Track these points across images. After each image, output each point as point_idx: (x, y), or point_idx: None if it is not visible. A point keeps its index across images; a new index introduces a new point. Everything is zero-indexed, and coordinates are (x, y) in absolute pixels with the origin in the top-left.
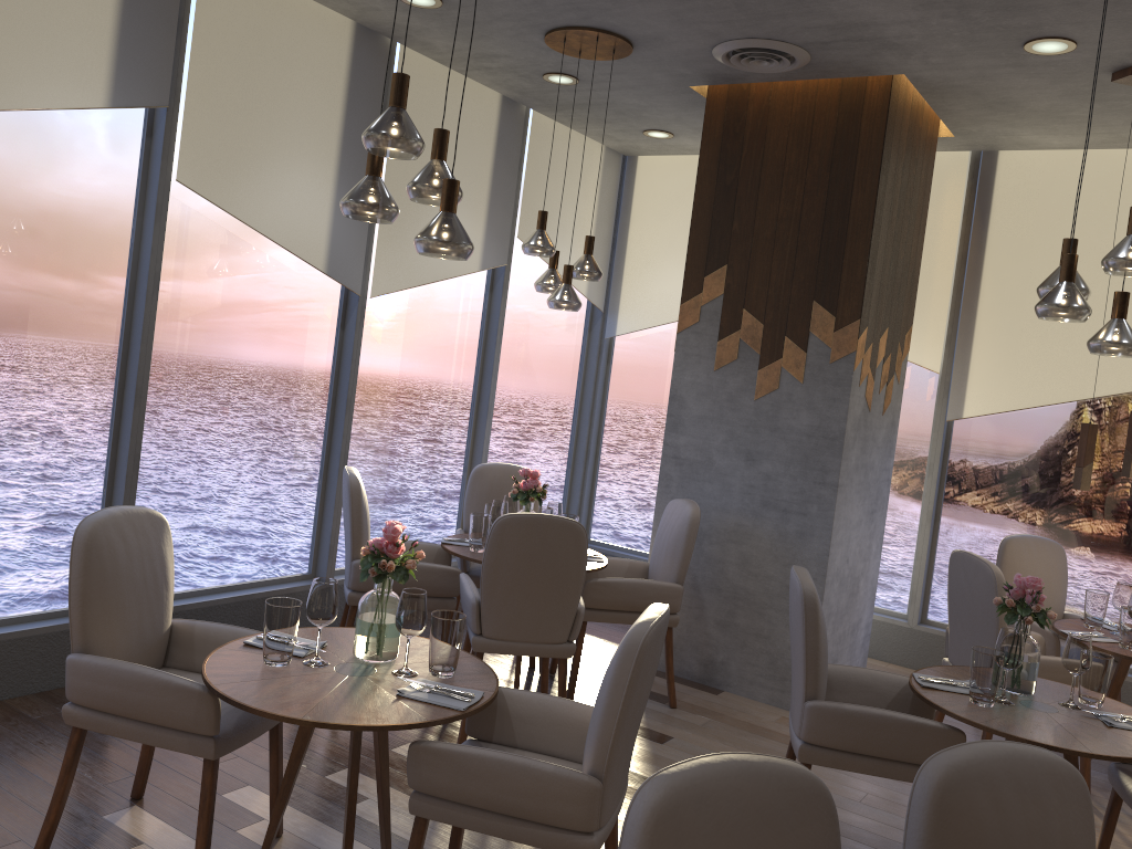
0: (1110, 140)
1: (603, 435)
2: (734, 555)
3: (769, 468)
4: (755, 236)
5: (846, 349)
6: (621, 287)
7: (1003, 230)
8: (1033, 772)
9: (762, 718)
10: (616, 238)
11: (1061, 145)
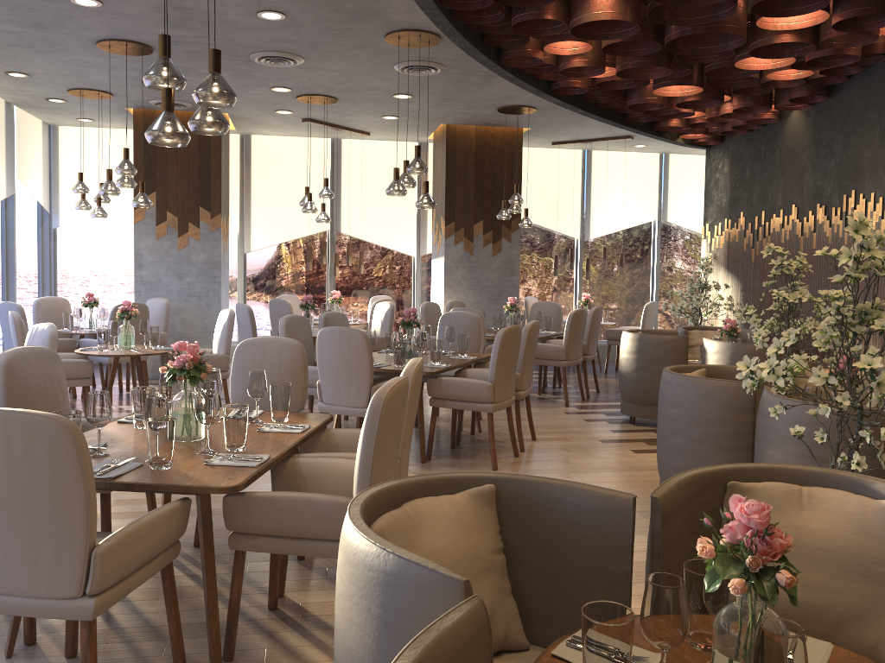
0: (296, 134)
1: (57, 282)
2: (178, 319)
3: (189, 279)
4: (168, 178)
5: (217, 226)
6: (59, 199)
7: (257, 169)
8: (338, 315)
9: None
10: (51, 172)
11: (277, 134)
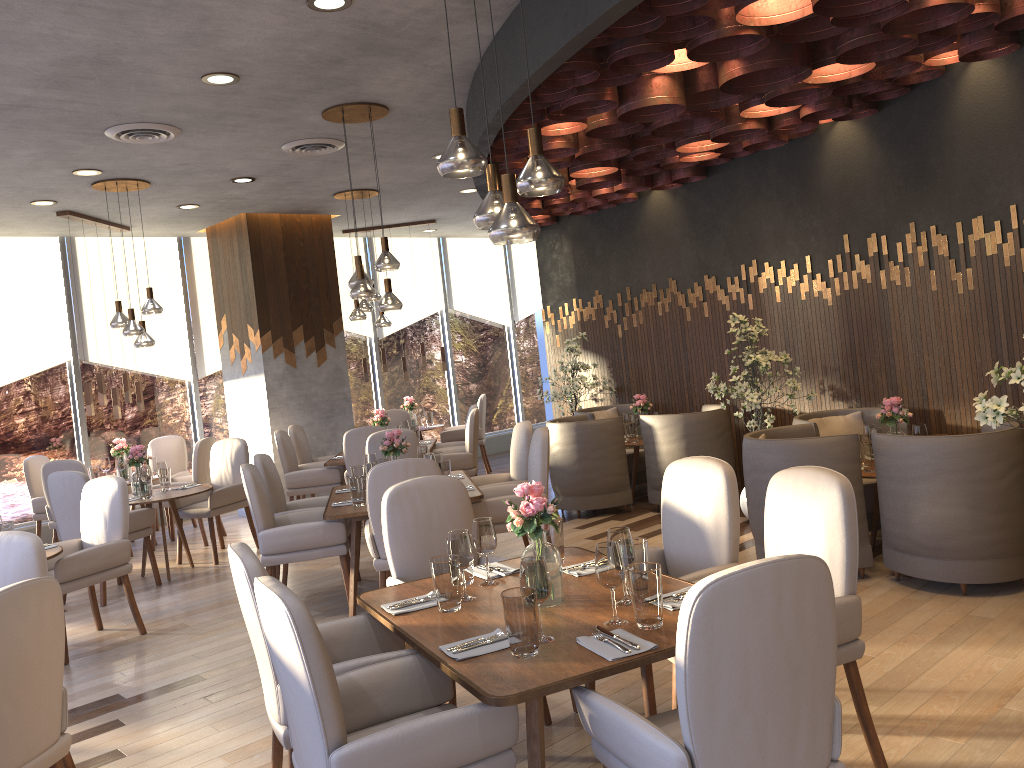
0: (13, 233)
1: None
2: None
3: None
4: None
5: None
6: None
7: None
8: (267, 457)
9: None
10: None
11: None
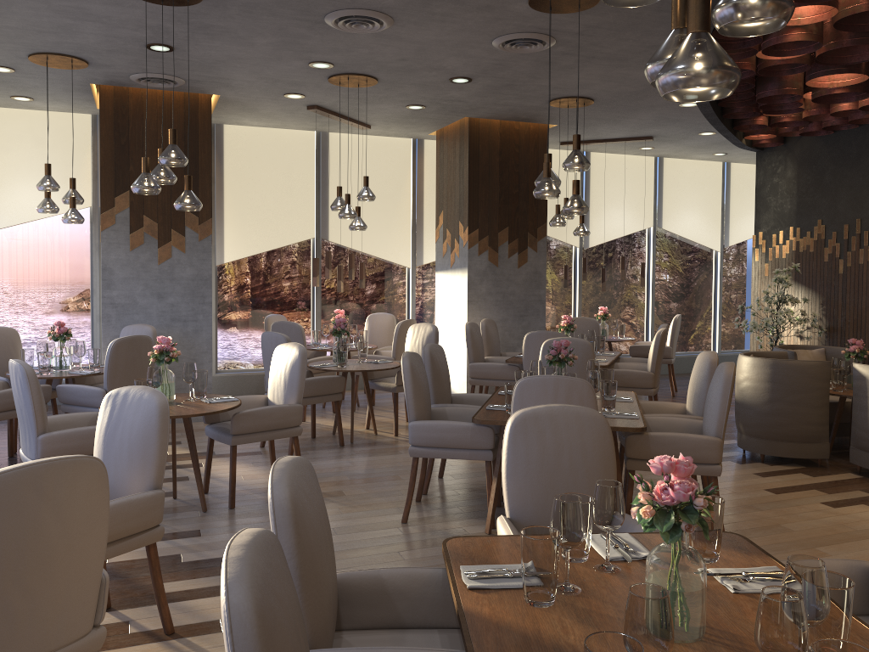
0: (279, 125)
1: None
2: None
3: (173, 300)
4: None
5: (207, 234)
6: None
7: (231, 165)
8: (438, 347)
9: (198, 426)
10: None
11: (256, 125)
